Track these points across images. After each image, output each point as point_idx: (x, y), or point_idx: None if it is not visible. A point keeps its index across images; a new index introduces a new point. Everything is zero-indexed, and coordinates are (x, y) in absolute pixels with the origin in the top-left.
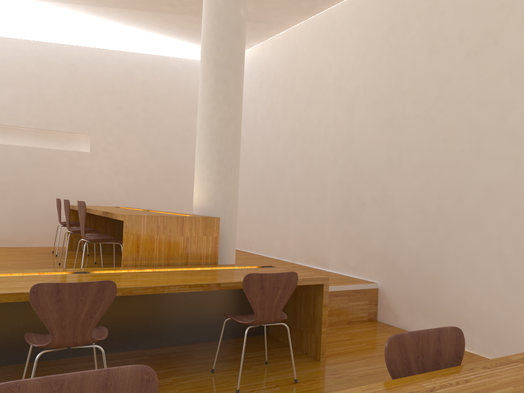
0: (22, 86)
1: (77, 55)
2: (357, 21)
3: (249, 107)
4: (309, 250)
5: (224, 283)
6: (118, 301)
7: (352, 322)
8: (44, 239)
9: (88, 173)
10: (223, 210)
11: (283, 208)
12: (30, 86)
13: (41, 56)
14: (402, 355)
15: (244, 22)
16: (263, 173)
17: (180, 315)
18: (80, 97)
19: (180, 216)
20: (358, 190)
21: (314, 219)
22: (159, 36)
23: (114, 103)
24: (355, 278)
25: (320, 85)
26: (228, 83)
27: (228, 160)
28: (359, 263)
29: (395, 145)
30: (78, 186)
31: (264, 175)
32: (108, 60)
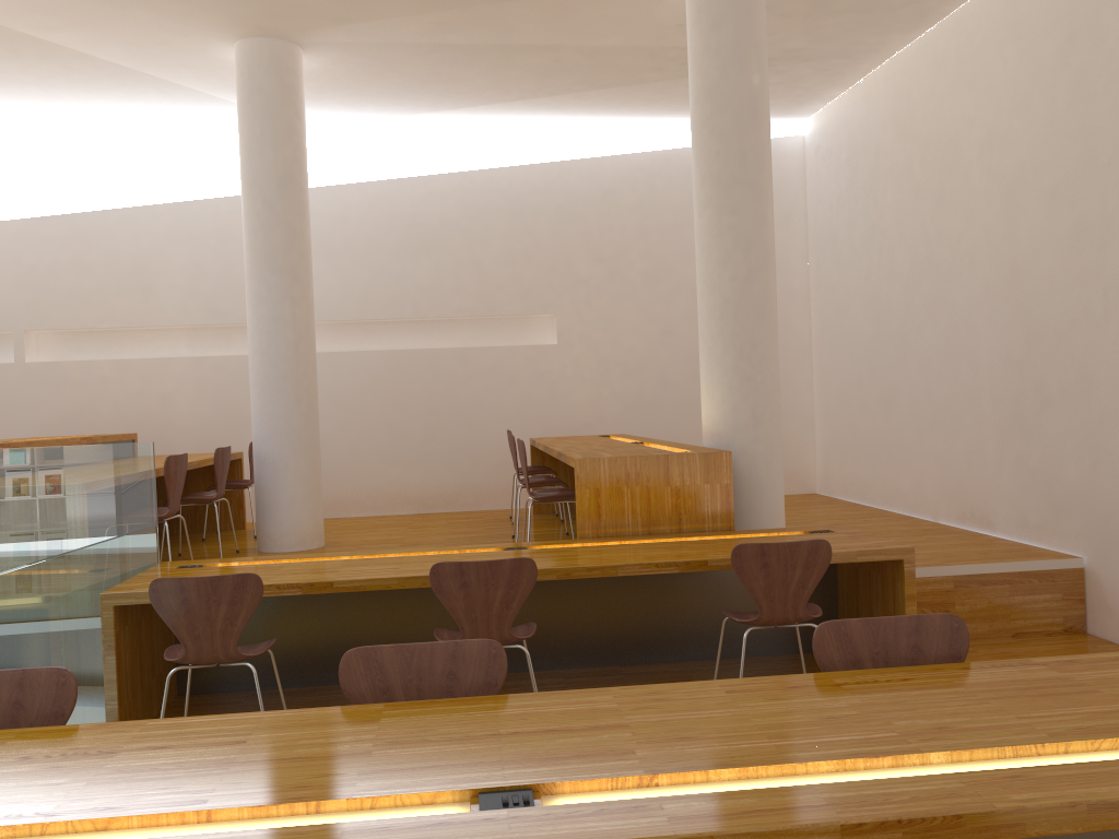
0: (445, 251)
1: (521, 182)
2: (1010, 29)
3: (839, 219)
4: (961, 496)
5: (713, 561)
6: (575, 591)
7: (1025, 634)
8: (499, 496)
9: (558, 380)
10: (751, 435)
11: (911, 415)
12: (457, 248)
13: (468, 196)
14: (845, 649)
15: (762, 96)
16: (872, 347)
17: (675, 615)
18: (533, 252)
19: (662, 455)
20: (1036, 373)
21: (965, 434)
22: (655, 116)
23: (590, 252)
24: (1041, 548)
25: (954, 164)
26: (741, 212)
27: (752, 347)
28: (1048, 519)
29: (1094, 278)
30: (544, 403)
31: (873, 351)
32: (572, 179)
